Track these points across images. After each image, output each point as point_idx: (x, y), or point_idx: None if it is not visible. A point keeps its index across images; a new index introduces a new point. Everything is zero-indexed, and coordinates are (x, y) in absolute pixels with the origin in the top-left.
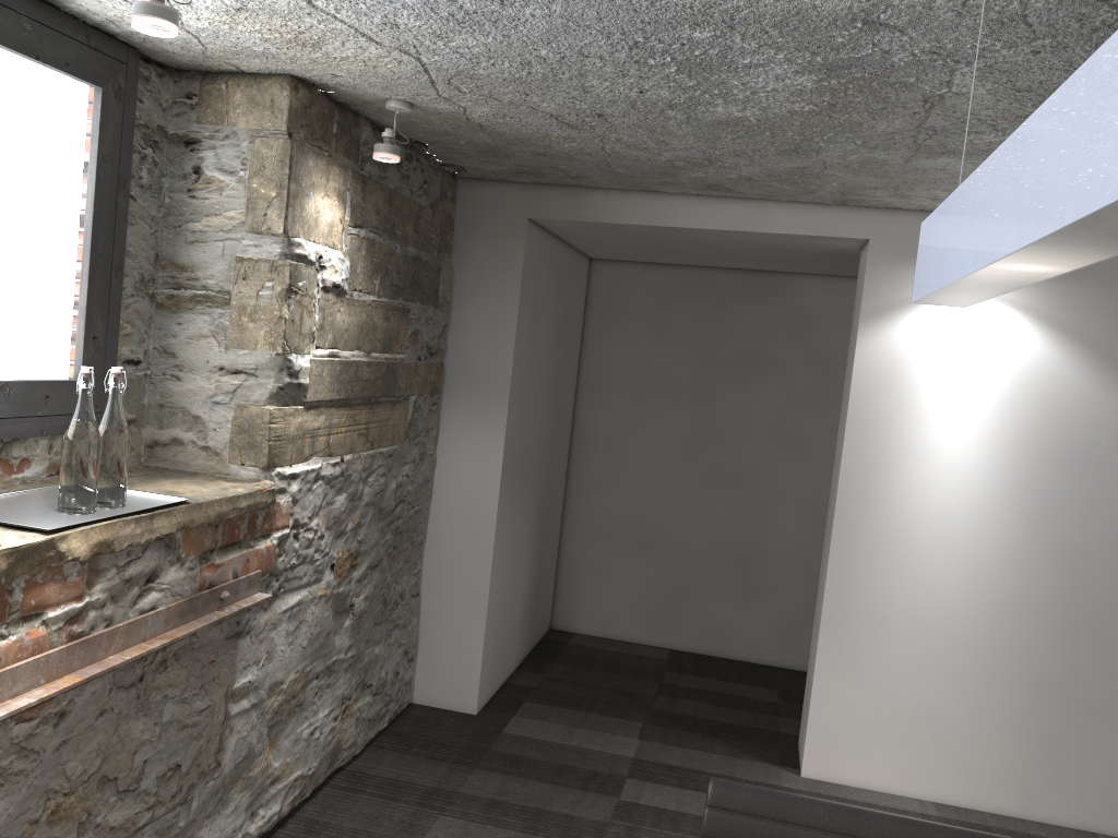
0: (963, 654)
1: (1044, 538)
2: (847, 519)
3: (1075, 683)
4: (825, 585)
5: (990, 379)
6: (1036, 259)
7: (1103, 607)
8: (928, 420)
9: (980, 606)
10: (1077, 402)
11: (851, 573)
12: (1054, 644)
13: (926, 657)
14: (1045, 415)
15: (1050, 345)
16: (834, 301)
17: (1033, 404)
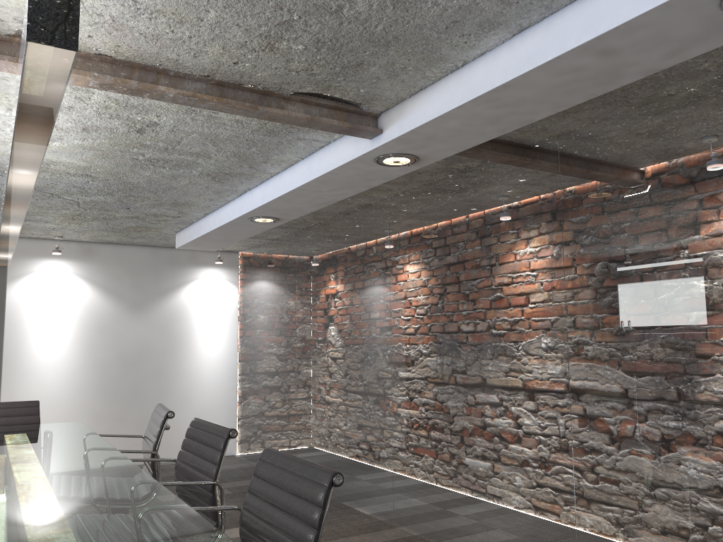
0: (64, 410)
1: (91, 359)
2: (9, 364)
3: (108, 411)
4: (1, 393)
5: (64, 301)
6: (3, 254)
7: (115, 381)
8: (41, 319)
9: (69, 389)
10: (98, 307)
11: (13, 386)
12: (99, 398)
13: (49, 414)
14: (87, 312)
15: (86, 286)
16: (2, 277)
17: (82, 309)
